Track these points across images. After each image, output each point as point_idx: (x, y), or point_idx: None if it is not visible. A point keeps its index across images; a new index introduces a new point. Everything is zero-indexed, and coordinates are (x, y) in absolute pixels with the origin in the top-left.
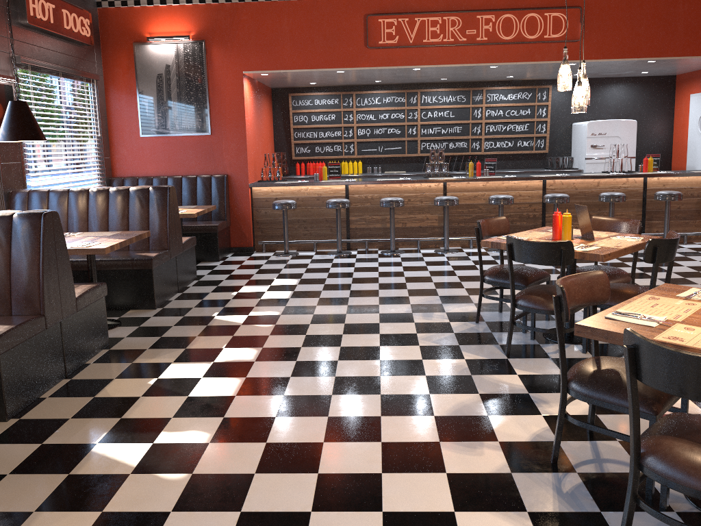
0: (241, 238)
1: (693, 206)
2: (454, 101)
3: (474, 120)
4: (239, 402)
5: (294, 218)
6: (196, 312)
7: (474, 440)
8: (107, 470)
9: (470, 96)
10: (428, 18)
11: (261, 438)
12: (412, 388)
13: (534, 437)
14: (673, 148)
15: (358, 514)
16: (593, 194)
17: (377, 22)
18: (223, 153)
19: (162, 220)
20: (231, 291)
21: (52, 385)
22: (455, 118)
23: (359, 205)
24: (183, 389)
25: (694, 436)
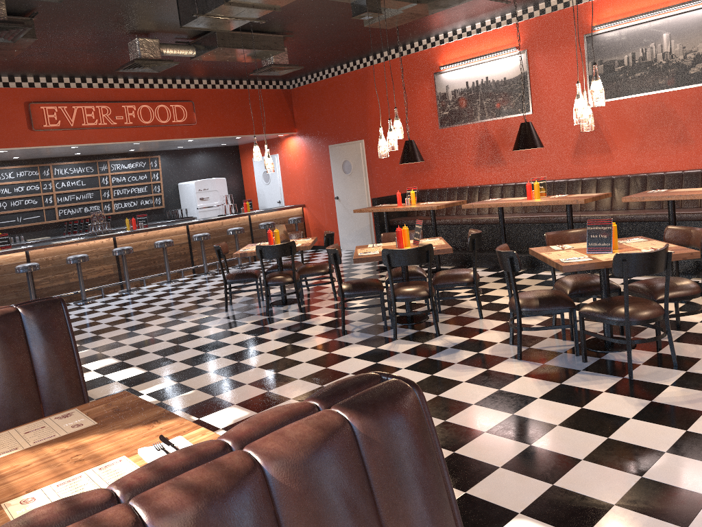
0: None
1: None
2: (84, 172)
3: (103, 186)
4: (157, 371)
5: None
6: None
7: (303, 338)
8: None
9: (97, 167)
10: (84, 106)
11: (204, 372)
12: (244, 338)
13: (326, 330)
14: (246, 196)
15: (297, 366)
16: (220, 231)
17: (39, 108)
18: None
19: None
20: None
21: None
22: (87, 186)
23: (42, 267)
24: (104, 381)
25: (407, 284)
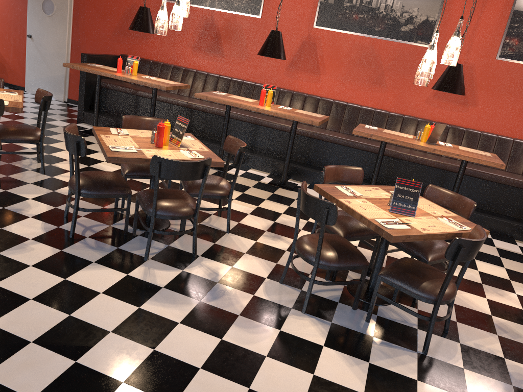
0: None
1: None
2: None
3: None
4: None
5: None
6: None
7: (16, 244)
8: None
9: None
10: None
11: None
12: None
13: (45, 230)
14: None
15: (21, 308)
16: None
17: None
18: None
19: None
20: None
21: None
22: None
23: None
24: None
25: (168, 196)
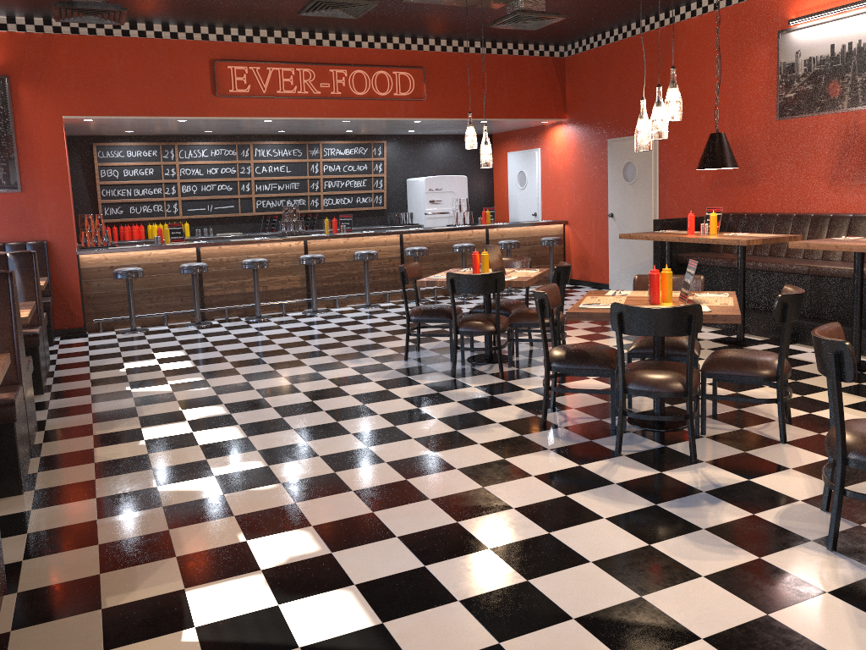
0: (68, 318)
1: (526, 253)
2: (290, 155)
3: (312, 175)
4: (257, 439)
5: (135, 289)
6: (101, 390)
7: (479, 425)
8: (198, 497)
9: (307, 150)
10: (281, 68)
11: (312, 454)
12: (400, 407)
13: (520, 416)
14: (495, 203)
15: (442, 473)
16: (445, 247)
17: (226, 68)
18: (40, 215)
19: (30, 291)
20: (116, 368)
21: (29, 462)
22: (292, 174)
23: (214, 270)
24: (186, 442)
25: (650, 367)
